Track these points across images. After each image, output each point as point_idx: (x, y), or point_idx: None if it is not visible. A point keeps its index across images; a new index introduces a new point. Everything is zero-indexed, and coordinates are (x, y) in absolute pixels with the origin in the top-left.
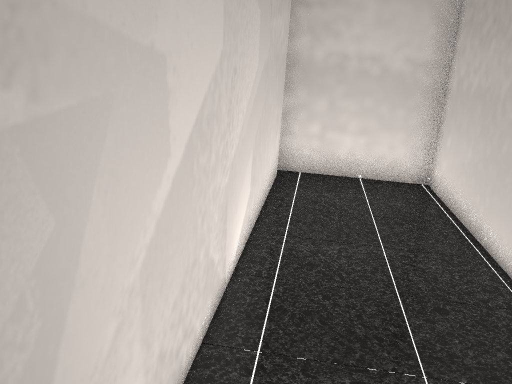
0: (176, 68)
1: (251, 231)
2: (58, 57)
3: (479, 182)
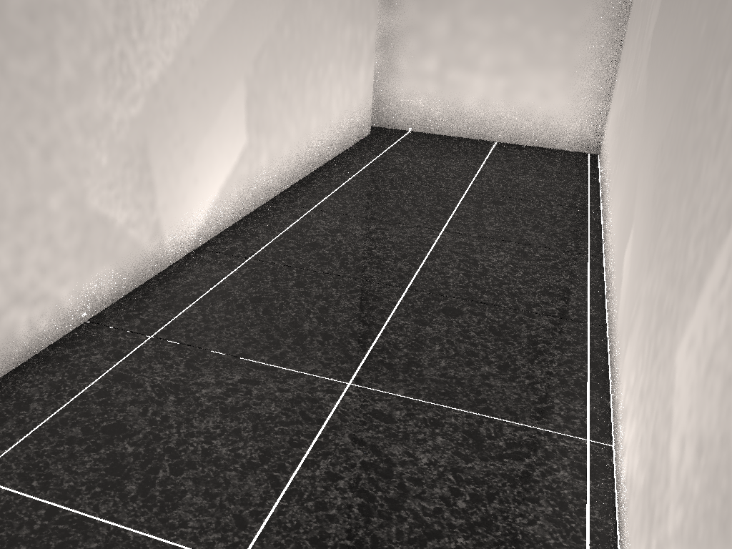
0: None
1: (267, 202)
2: None
3: (619, 142)
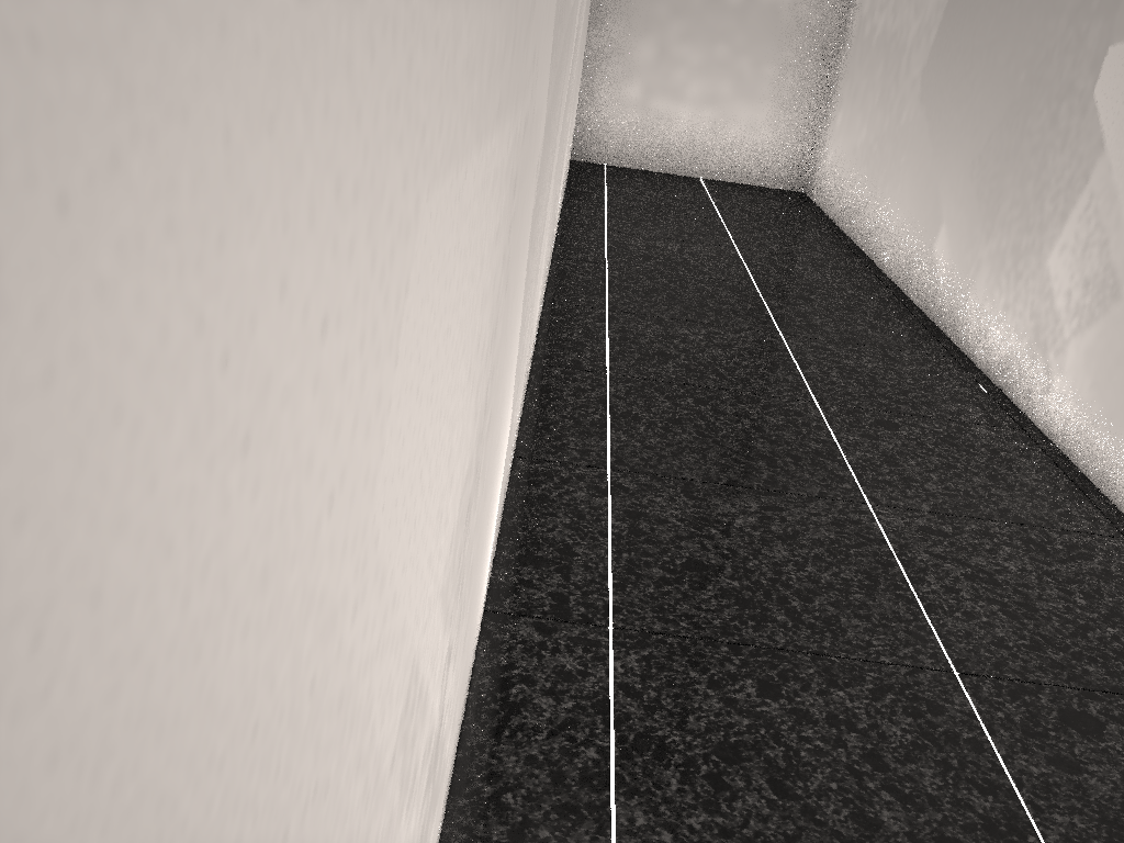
0: None
1: (558, 224)
2: None
3: (871, 171)
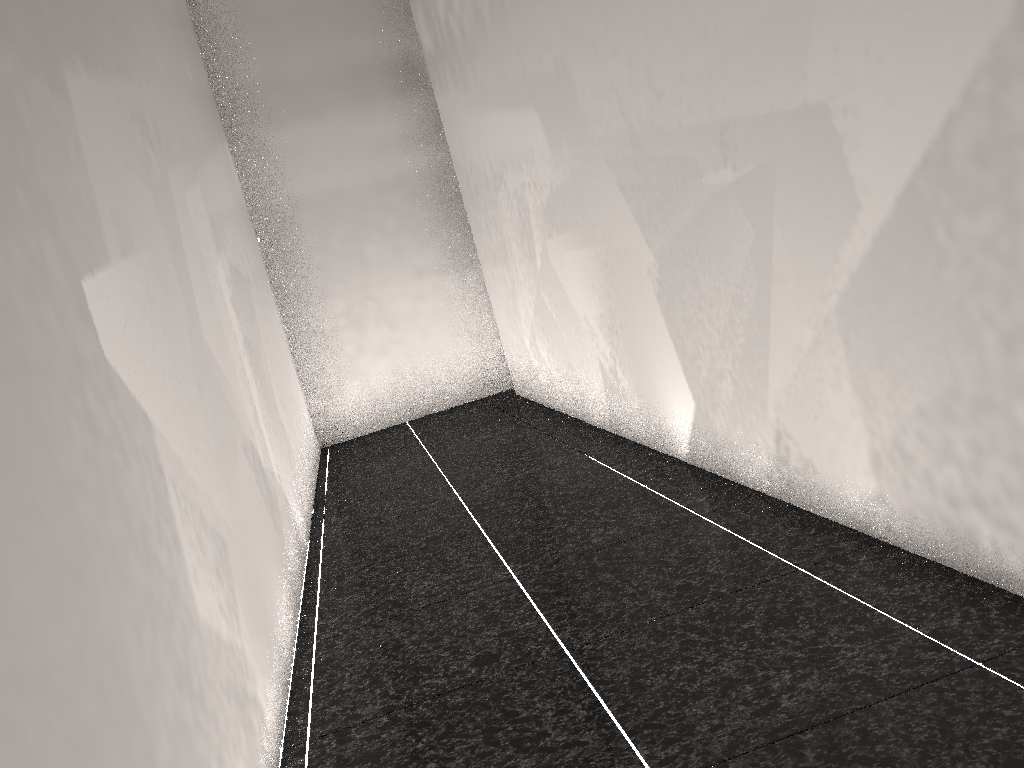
0: (848, 107)
1: None
2: (740, 147)
3: None
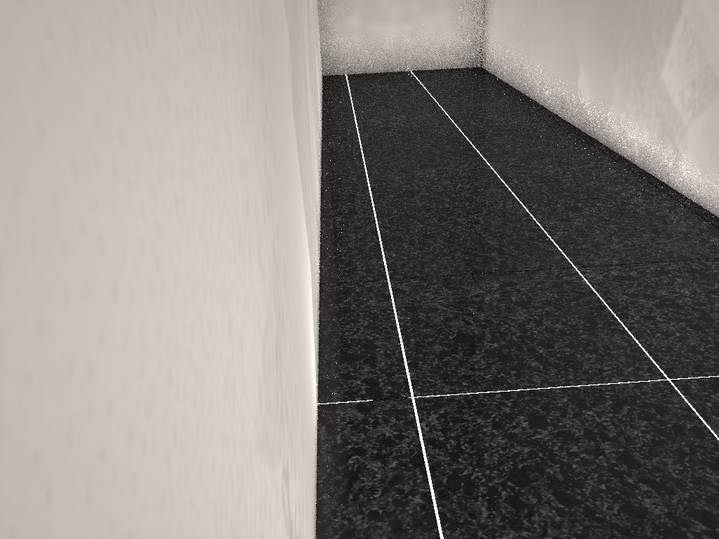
0: None
1: (322, 118)
2: None
3: (524, 42)
